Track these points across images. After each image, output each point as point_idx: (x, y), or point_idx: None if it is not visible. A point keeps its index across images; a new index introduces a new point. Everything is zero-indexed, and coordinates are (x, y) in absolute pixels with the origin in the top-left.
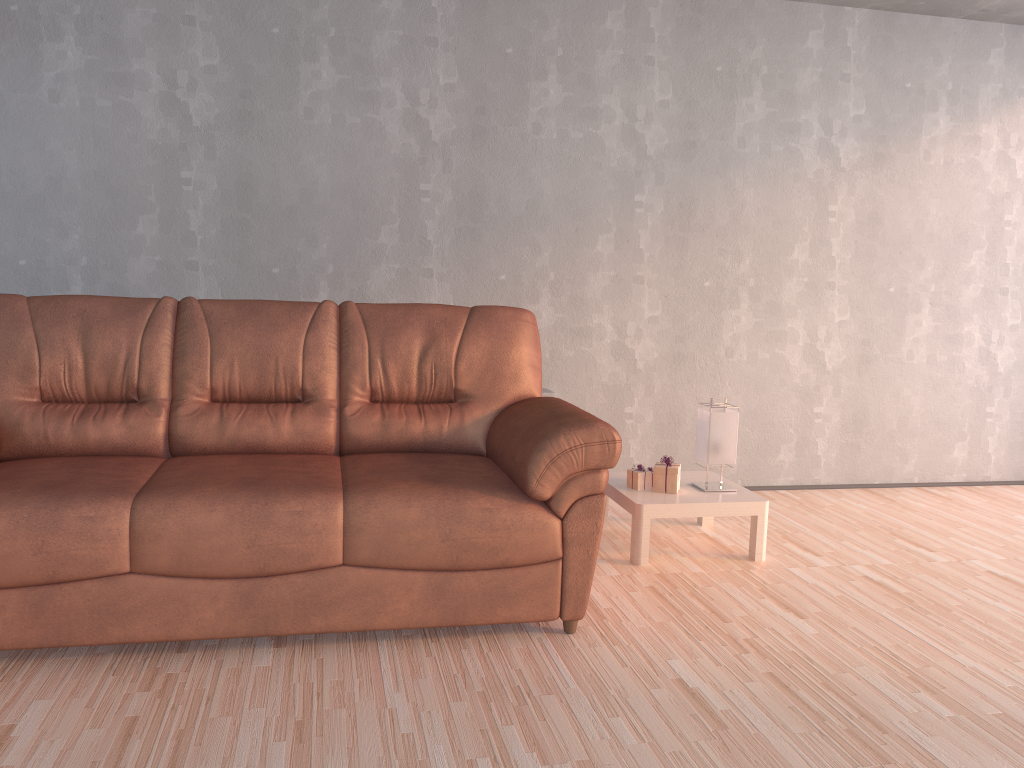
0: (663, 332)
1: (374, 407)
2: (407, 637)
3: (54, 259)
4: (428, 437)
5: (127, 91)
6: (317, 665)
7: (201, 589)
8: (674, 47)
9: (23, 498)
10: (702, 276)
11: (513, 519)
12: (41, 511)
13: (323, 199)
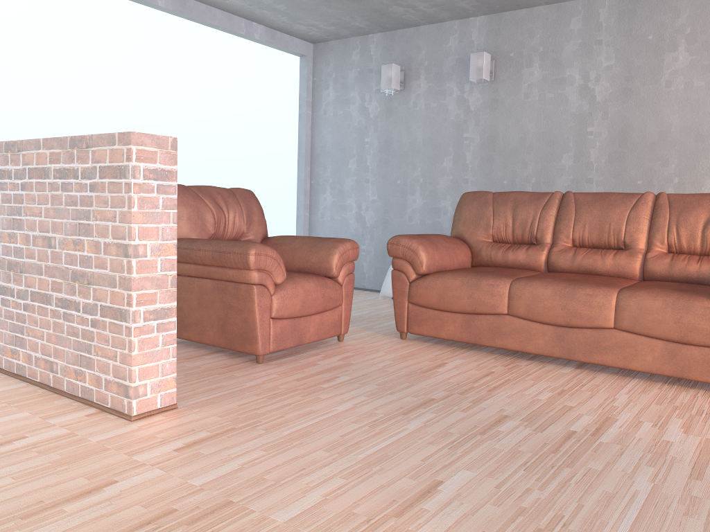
0: None
1: (667, 254)
2: (653, 381)
3: (519, 180)
4: (700, 274)
5: (562, 87)
6: (590, 378)
7: (538, 328)
8: None
9: (467, 274)
10: None
11: None
12: (473, 279)
13: (674, 136)
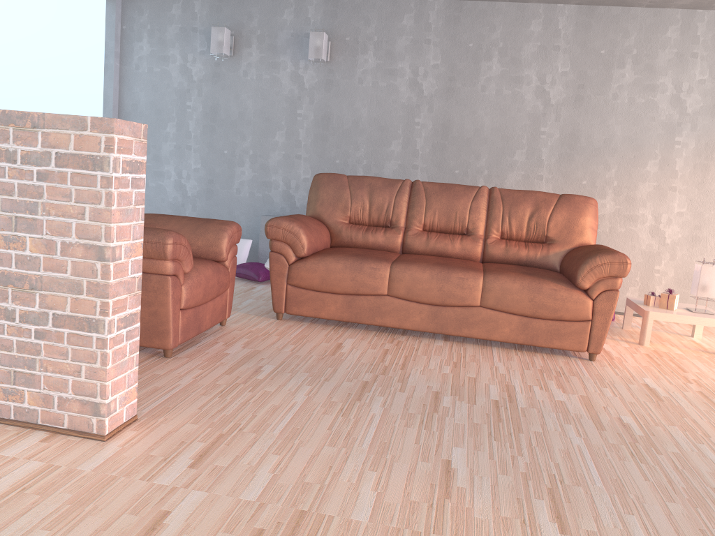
0: (686, 222)
1: (502, 241)
2: (506, 348)
3: (351, 160)
4: (528, 258)
5: (394, 78)
6: (463, 349)
7: (415, 307)
8: (712, 46)
9: (348, 257)
10: None
11: (566, 296)
12: (355, 263)
13: (486, 134)
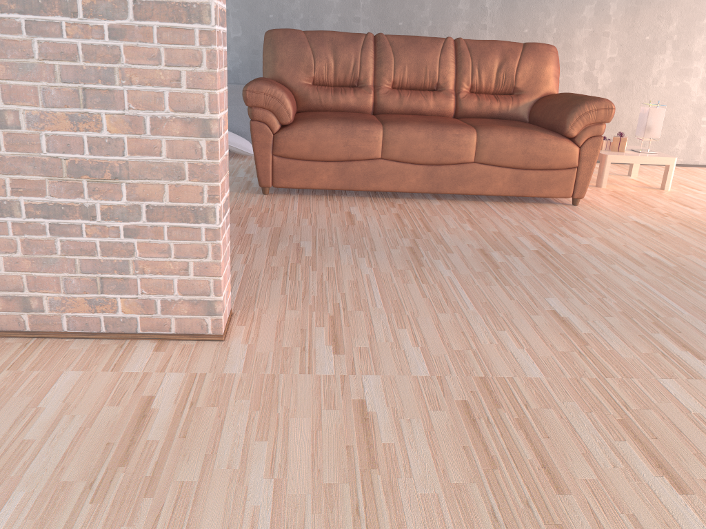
0: (616, 67)
1: (473, 95)
2: (496, 201)
3: (286, 15)
4: (501, 111)
5: None
6: (461, 206)
7: (410, 168)
8: None
9: (336, 121)
10: (645, 33)
11: (557, 145)
12: (346, 127)
13: None
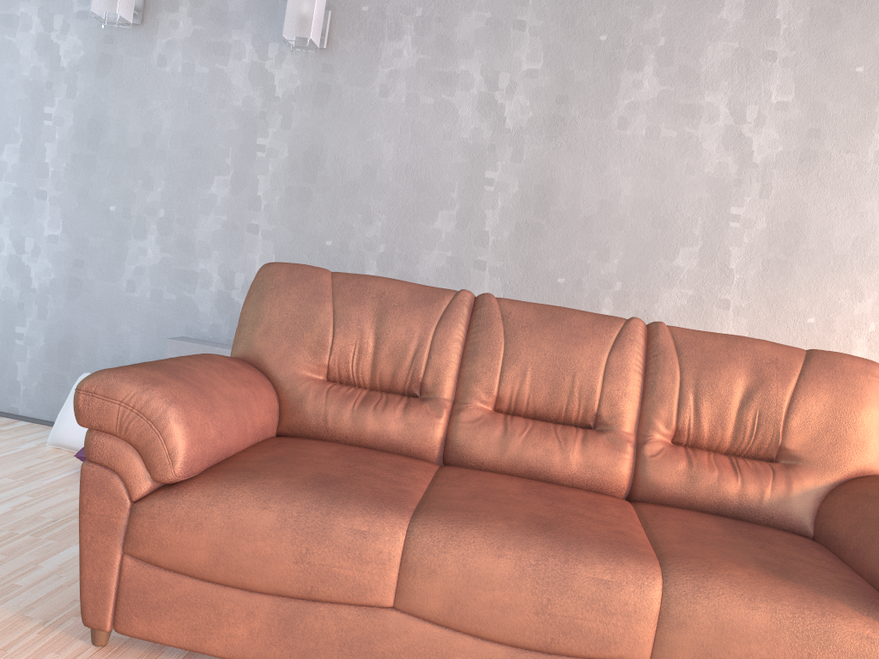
0: None
1: (678, 451)
2: None
3: (356, 243)
4: (744, 501)
5: (449, 90)
6: None
7: (469, 650)
8: None
9: (295, 492)
10: None
11: None
12: (311, 512)
13: (622, 213)
